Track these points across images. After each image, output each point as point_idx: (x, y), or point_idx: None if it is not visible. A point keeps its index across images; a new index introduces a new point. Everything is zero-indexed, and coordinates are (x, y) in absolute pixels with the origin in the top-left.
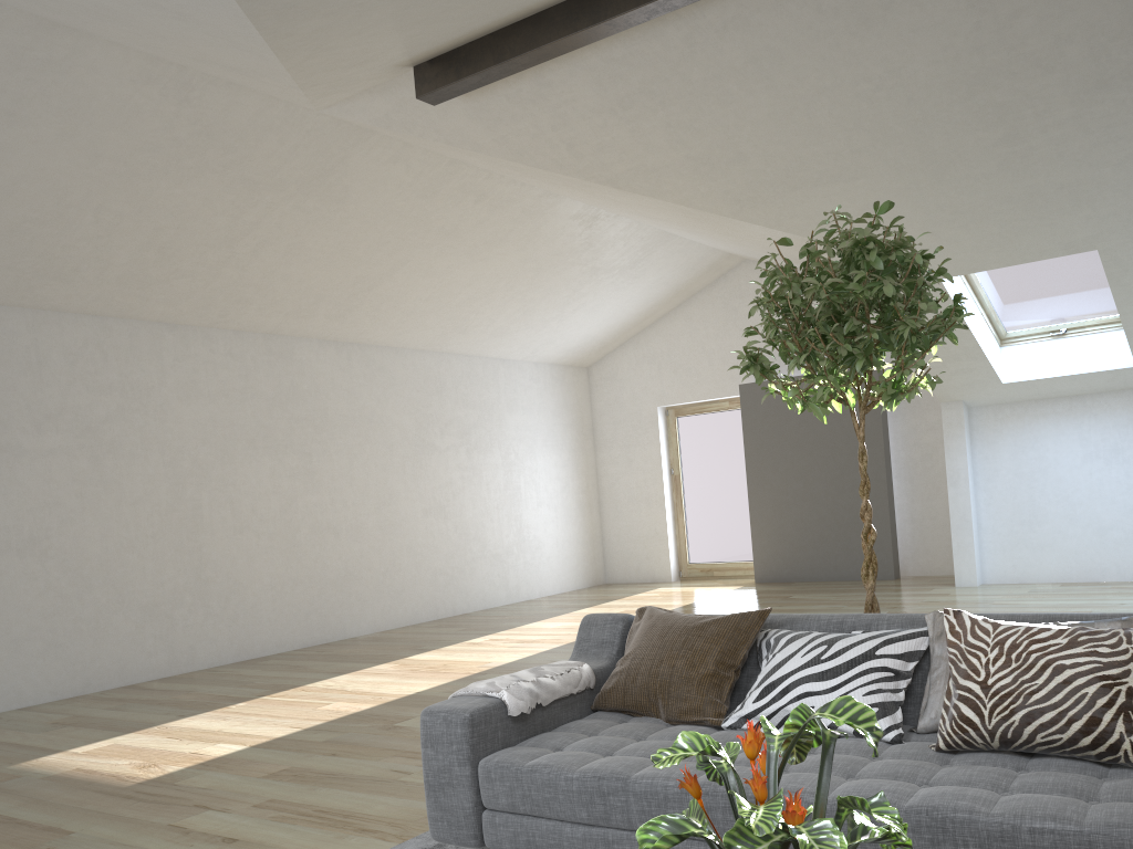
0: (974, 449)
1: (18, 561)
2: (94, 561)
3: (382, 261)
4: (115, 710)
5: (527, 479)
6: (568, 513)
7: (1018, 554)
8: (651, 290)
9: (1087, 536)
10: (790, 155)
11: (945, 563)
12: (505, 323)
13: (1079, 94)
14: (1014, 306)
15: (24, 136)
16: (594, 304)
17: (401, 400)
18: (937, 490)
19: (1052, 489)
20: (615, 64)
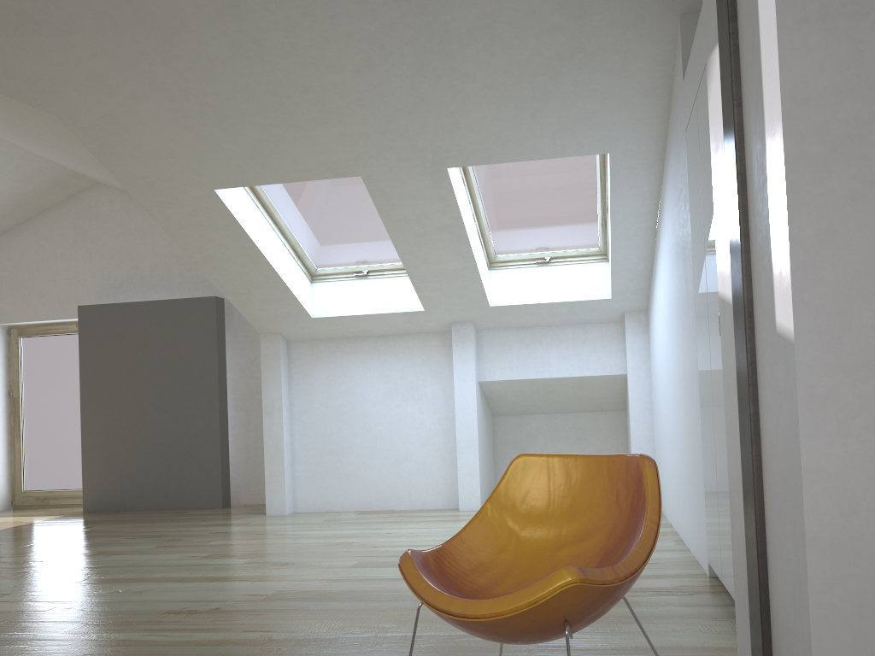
0: (292, 381)
1: None
2: None
3: None
4: None
5: None
6: None
7: (327, 483)
8: None
9: (386, 467)
10: None
11: None
12: None
13: None
14: (316, 241)
15: None
16: None
17: None
18: None
19: (359, 422)
20: None
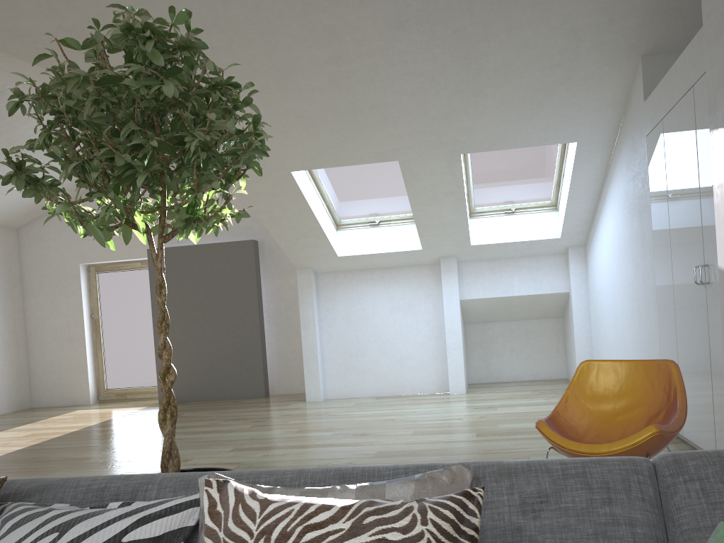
0: (319, 303)
1: None
2: None
3: None
4: None
5: None
6: None
7: (349, 377)
8: None
9: (392, 364)
10: None
11: (301, 384)
12: None
13: (385, 30)
14: (345, 201)
15: None
16: None
17: None
18: (296, 332)
19: (371, 331)
20: None
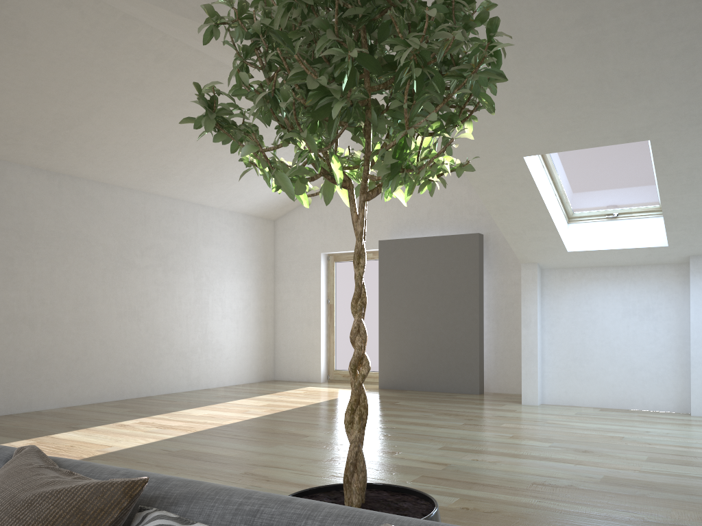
0: (543, 301)
1: None
2: None
3: (77, 103)
4: None
5: (215, 297)
6: (247, 325)
7: (570, 383)
8: None
9: (622, 374)
10: None
11: (517, 384)
12: (200, 175)
13: None
14: (580, 191)
15: None
16: None
17: (106, 225)
18: (515, 330)
19: (599, 335)
20: None
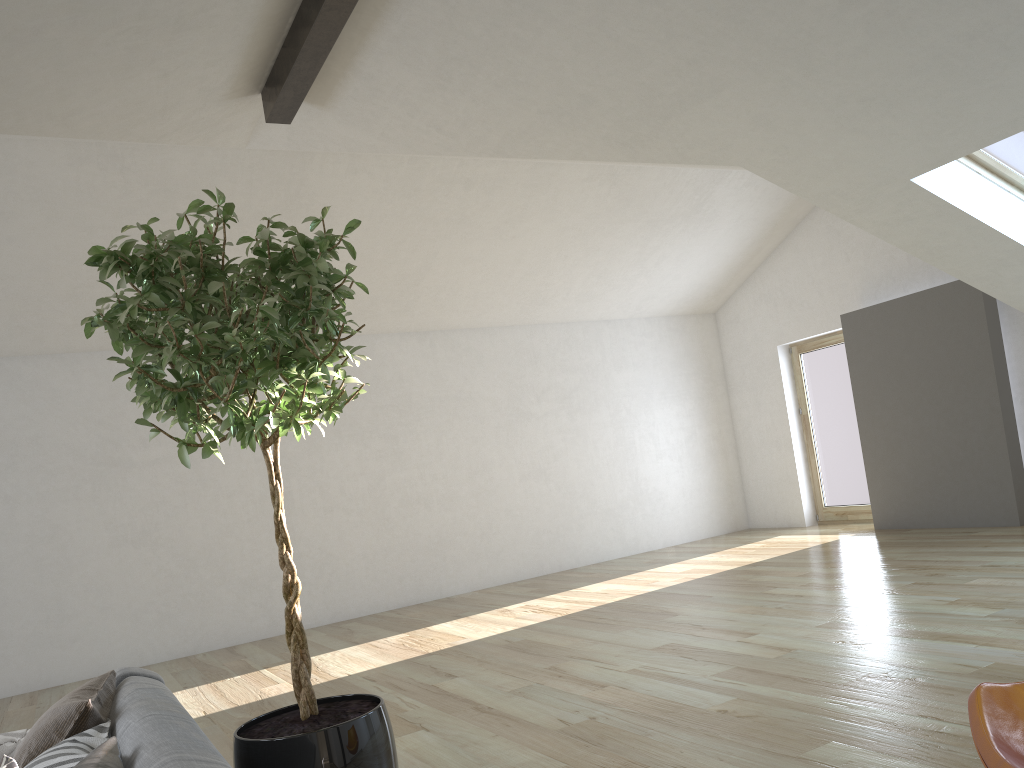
0: None
1: (134, 550)
2: (198, 545)
3: (409, 258)
4: (173, 675)
5: (642, 433)
6: (696, 462)
7: None
8: (737, 229)
9: None
10: (631, 84)
11: None
12: (584, 288)
13: None
14: None
15: (23, 226)
16: (677, 254)
17: (490, 376)
18: None
19: None
20: (403, 41)
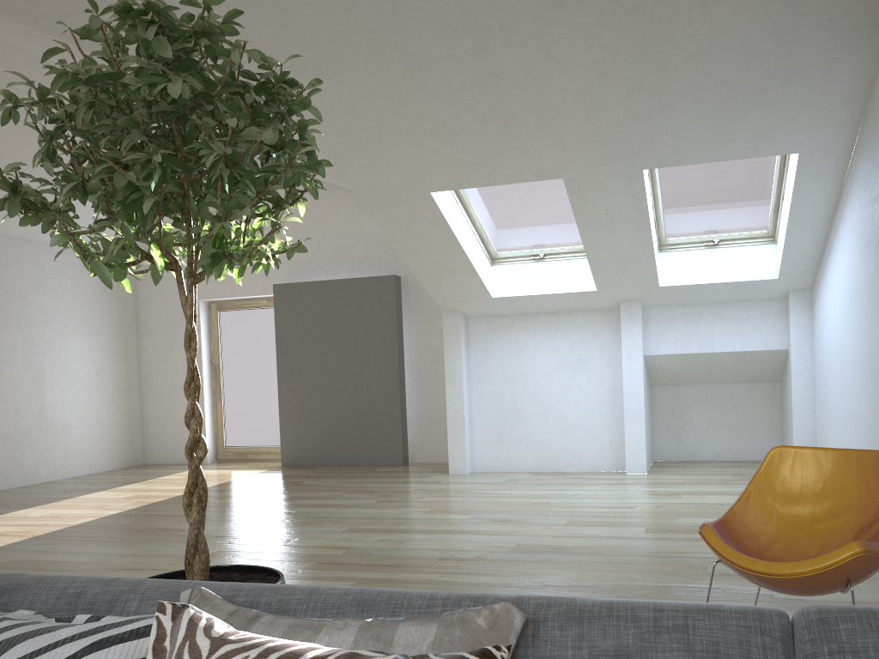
0: (469, 354)
1: None
2: None
3: None
4: None
5: (53, 361)
6: (103, 396)
7: (502, 446)
8: None
9: (556, 433)
10: (267, 35)
11: (447, 451)
12: None
13: (539, 11)
14: (501, 229)
15: None
16: None
17: None
18: (443, 388)
19: (531, 391)
20: None
